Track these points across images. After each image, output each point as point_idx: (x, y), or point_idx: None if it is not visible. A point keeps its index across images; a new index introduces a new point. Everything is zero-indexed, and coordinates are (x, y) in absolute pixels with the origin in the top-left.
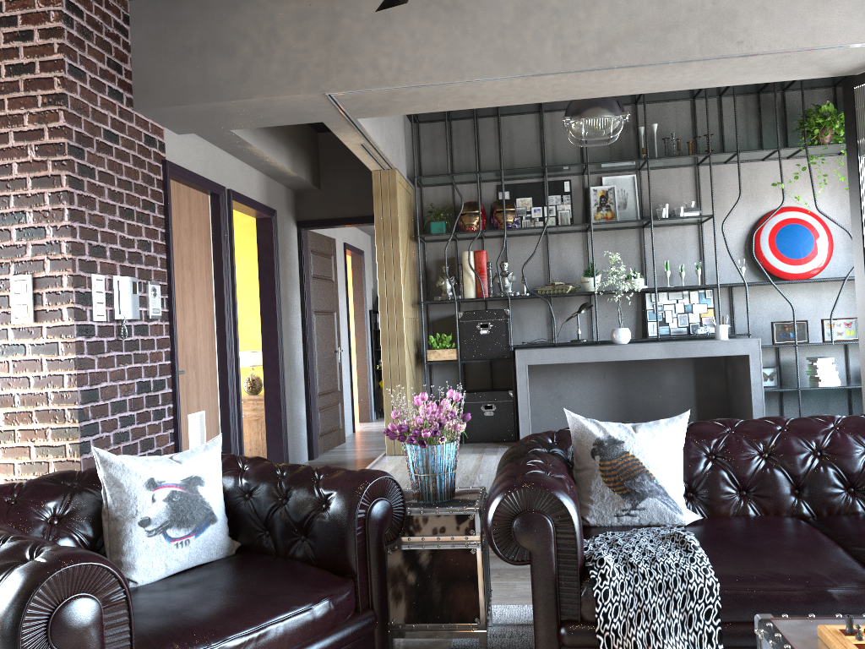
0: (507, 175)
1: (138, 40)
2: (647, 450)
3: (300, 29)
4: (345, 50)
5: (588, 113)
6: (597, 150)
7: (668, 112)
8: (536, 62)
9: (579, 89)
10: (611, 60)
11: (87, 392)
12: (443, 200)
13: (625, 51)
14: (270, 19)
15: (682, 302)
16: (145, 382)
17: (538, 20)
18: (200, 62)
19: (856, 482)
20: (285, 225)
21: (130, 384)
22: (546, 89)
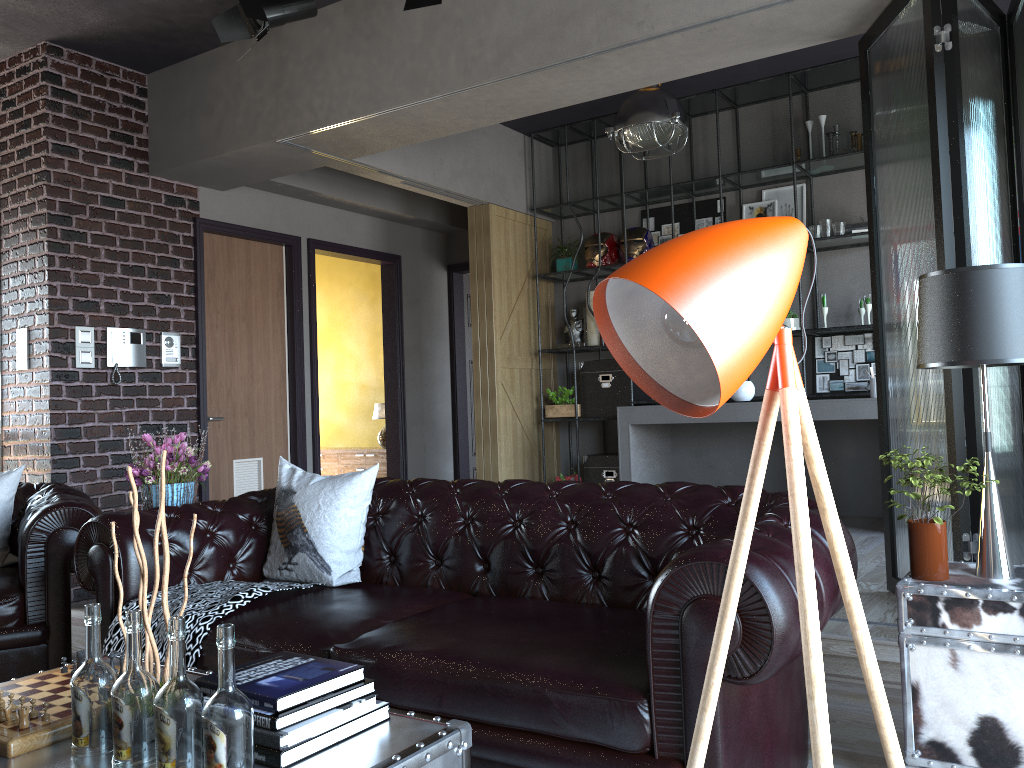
0: (641, 198)
1: (153, 109)
2: (309, 503)
3: (257, 80)
4: (289, 94)
5: (626, 121)
6: (758, 157)
7: (849, 97)
8: (441, 81)
9: (525, 101)
10: (509, 67)
11: (65, 430)
12: (584, 233)
13: (523, 54)
14: (237, 74)
15: (862, 349)
16: (154, 425)
17: (444, 34)
18: (191, 124)
19: (539, 561)
20: (423, 270)
21: (130, 426)
22: (487, 106)
